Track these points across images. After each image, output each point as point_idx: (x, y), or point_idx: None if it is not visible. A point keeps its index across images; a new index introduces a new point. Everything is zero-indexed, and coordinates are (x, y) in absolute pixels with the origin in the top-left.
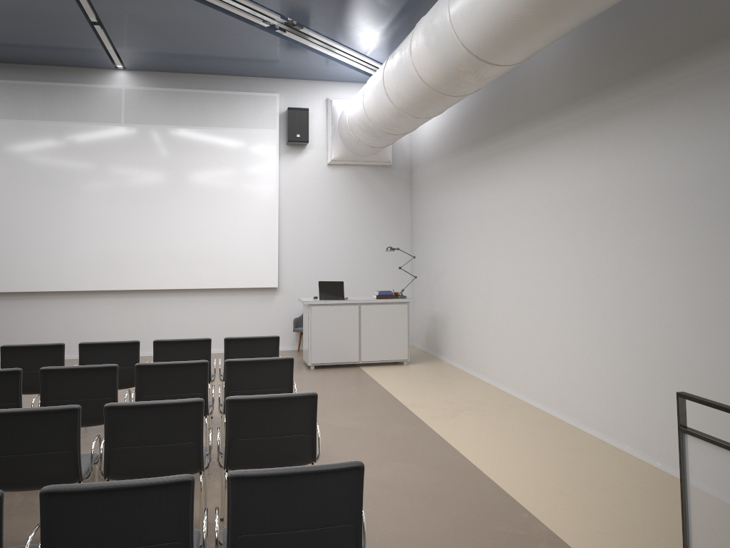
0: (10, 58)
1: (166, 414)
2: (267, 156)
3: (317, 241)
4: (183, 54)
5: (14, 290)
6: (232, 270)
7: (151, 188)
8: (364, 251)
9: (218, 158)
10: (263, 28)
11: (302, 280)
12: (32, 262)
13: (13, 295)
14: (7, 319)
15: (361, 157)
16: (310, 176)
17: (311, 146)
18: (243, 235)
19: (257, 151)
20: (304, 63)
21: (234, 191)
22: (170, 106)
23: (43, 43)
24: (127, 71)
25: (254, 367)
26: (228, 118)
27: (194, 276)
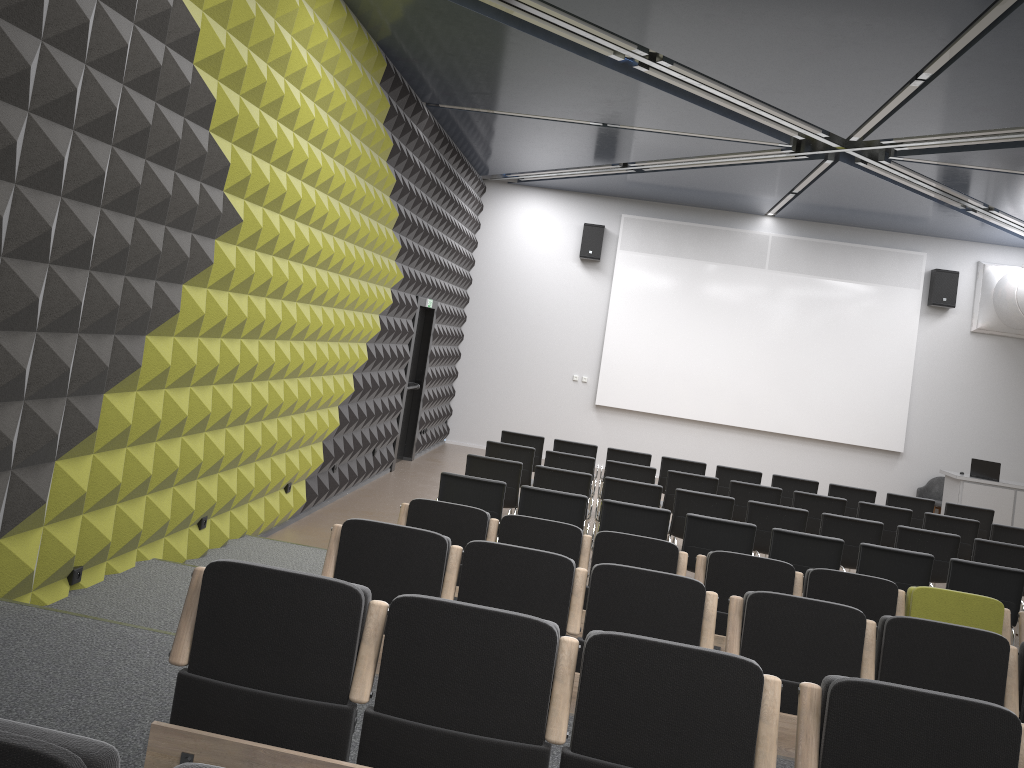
0: (676, 201)
1: (1012, 553)
2: (906, 316)
3: (949, 411)
4: (847, 214)
5: (655, 412)
6: (857, 427)
7: (786, 334)
8: (1002, 430)
9: (855, 312)
10: (954, 207)
11: (928, 450)
12: (672, 389)
13: (651, 416)
14: (644, 437)
15: (1013, 329)
16: (949, 342)
17: (954, 310)
18: (872, 393)
19: (896, 310)
20: (969, 230)
21: (868, 348)
22: (813, 256)
23: (724, 197)
24: (774, 218)
25: (1015, 534)
26: (870, 274)
27: (818, 427)
